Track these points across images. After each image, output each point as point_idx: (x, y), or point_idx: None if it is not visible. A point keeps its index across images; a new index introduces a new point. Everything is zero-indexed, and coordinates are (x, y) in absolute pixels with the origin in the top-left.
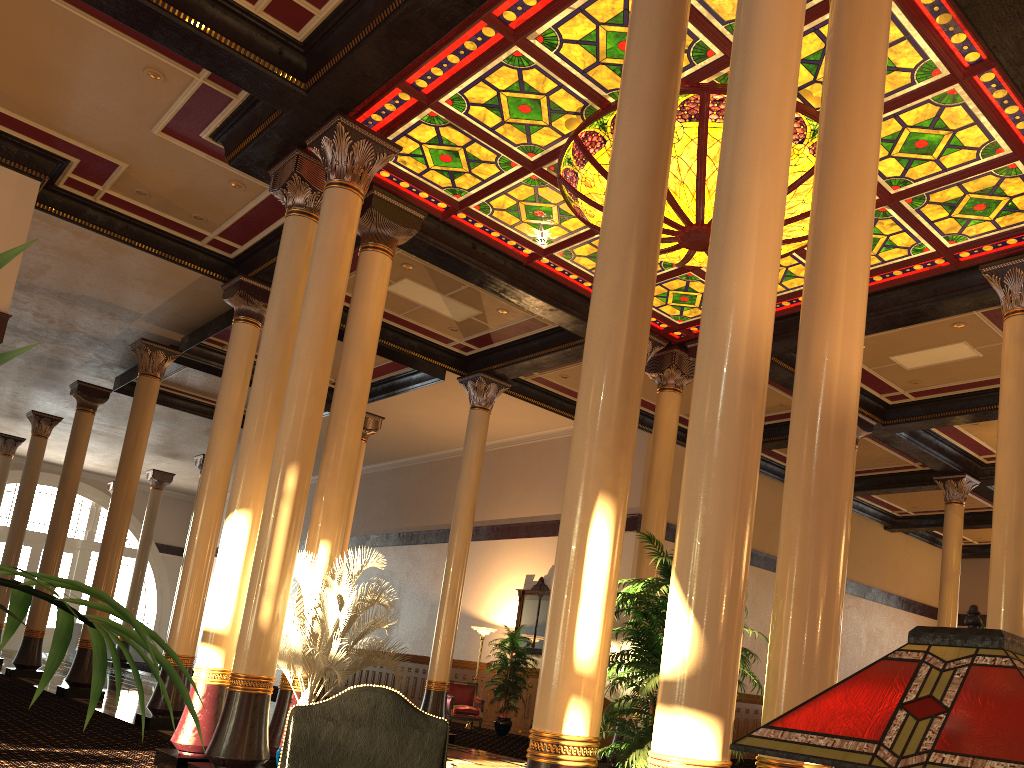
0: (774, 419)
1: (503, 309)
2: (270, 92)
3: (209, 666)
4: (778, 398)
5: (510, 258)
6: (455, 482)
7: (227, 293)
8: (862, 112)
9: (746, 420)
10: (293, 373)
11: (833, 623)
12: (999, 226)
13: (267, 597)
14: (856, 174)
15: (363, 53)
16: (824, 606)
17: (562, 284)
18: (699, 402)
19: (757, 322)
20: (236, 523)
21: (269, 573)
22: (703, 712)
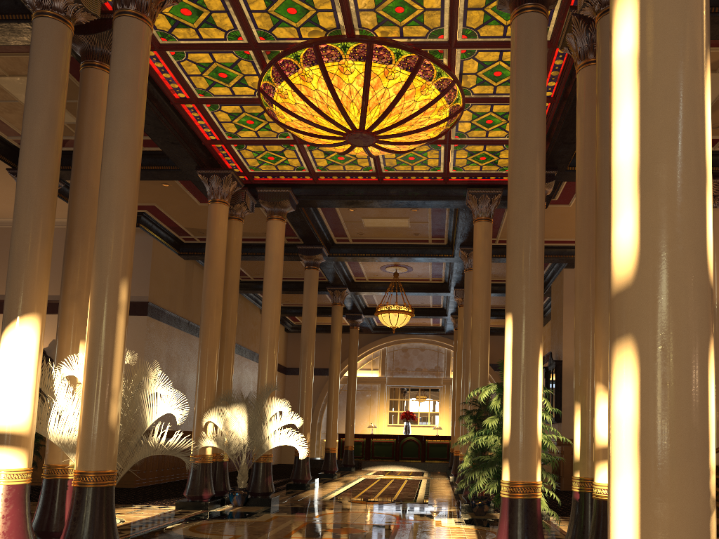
0: (251, 240)
1: None
2: None
3: (15, 467)
4: None
5: (163, 96)
6: None
7: None
8: None
9: None
10: (114, 192)
11: None
12: (481, 169)
13: (114, 400)
14: None
15: None
16: None
17: (187, 125)
18: None
19: None
20: (28, 327)
21: (114, 378)
22: None
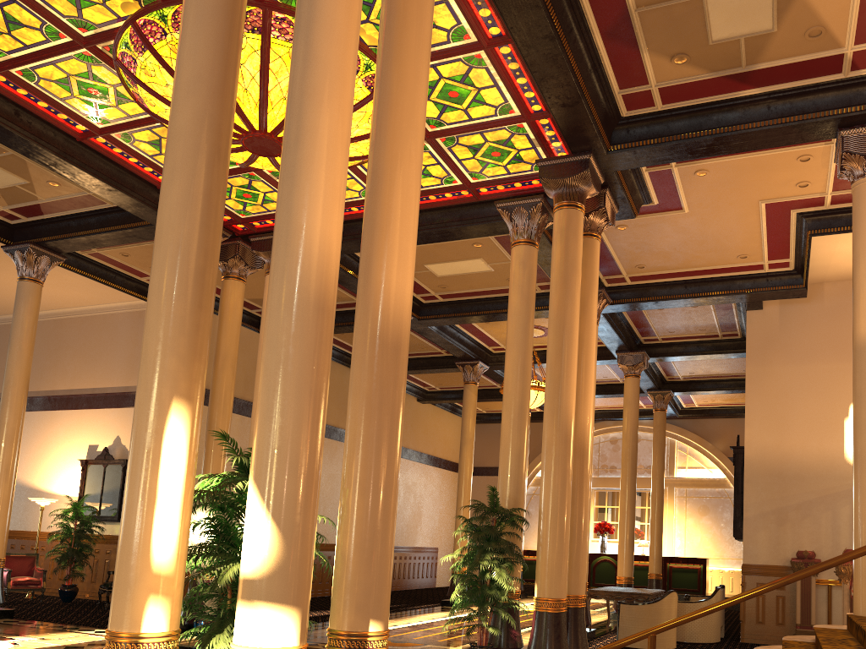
0: None
1: (54, 182)
2: None
3: None
4: None
5: (61, 132)
6: (3, 351)
7: None
8: (413, 66)
9: (318, 339)
10: None
11: (391, 511)
12: (509, 171)
13: None
14: (408, 121)
15: None
16: (384, 497)
17: (121, 166)
18: (273, 320)
19: (326, 250)
20: None
21: None
22: (283, 605)
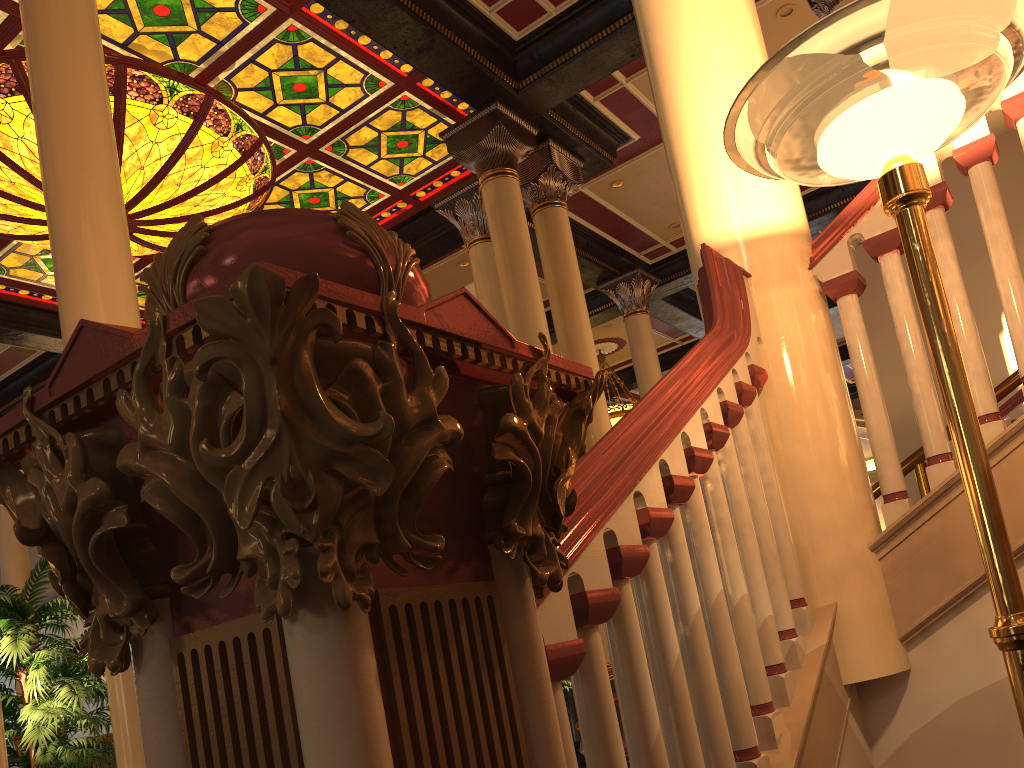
0: None
1: None
2: None
3: None
4: None
5: None
6: None
7: None
8: (62, 55)
9: None
10: None
11: None
12: (434, 160)
13: None
14: (70, 125)
15: None
16: None
17: (16, 303)
18: None
19: None
20: None
21: None
22: None
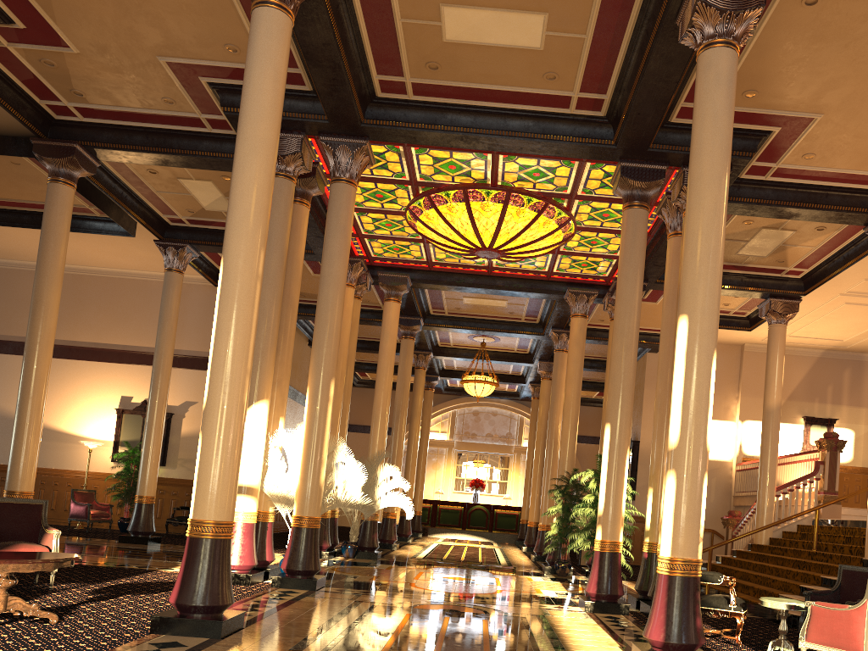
0: None
1: None
2: (339, 114)
3: (250, 511)
4: (370, 297)
5: (322, 203)
6: (4, 294)
7: (46, 150)
8: None
9: None
10: (330, 315)
11: None
12: (582, 272)
13: (323, 467)
14: None
15: (431, 134)
16: None
17: None
18: None
19: None
20: (262, 410)
21: (324, 451)
22: None
